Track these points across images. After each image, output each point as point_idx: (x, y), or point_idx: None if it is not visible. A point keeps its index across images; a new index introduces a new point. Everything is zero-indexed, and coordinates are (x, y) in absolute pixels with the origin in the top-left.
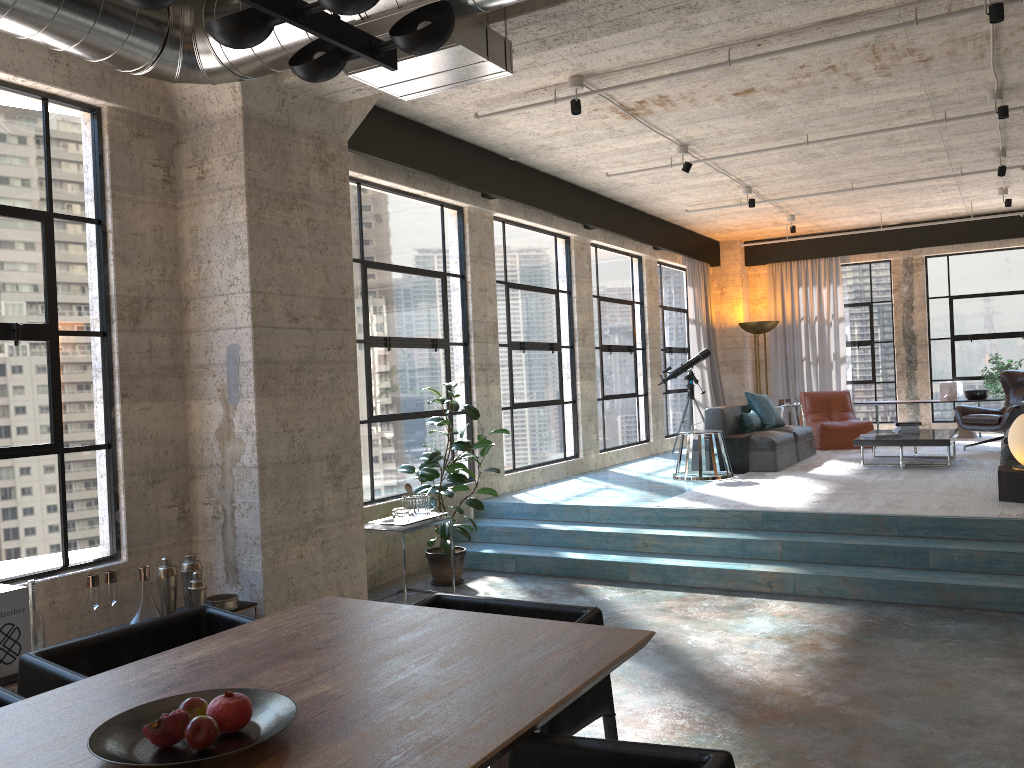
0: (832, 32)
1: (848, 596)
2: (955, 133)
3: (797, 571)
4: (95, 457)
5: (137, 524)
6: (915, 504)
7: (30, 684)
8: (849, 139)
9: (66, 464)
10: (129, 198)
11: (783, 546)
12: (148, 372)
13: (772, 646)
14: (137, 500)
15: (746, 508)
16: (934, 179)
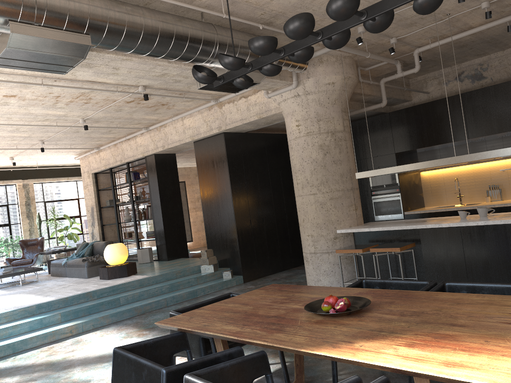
0: (84, 85)
1: (105, 324)
2: (42, 131)
3: (81, 321)
4: None
5: None
6: (86, 287)
7: (178, 380)
8: (3, 125)
9: None
10: None
11: (62, 315)
12: None
13: (131, 339)
14: None
15: (24, 306)
16: (5, 149)
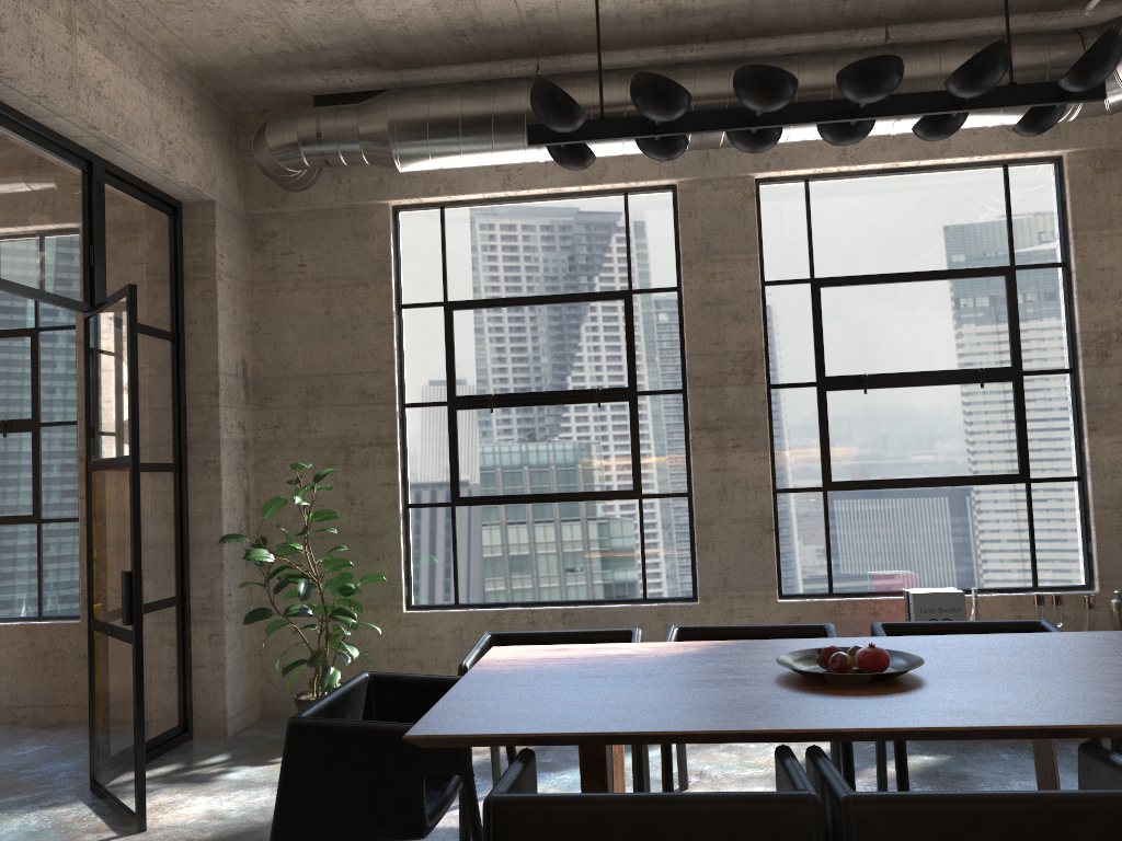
0: None
1: None
2: None
3: None
4: (1064, 488)
5: (1109, 557)
6: None
7: None
8: None
9: (1033, 493)
10: (1093, 235)
11: None
12: (1120, 405)
13: None
14: (1109, 533)
15: None
16: None
